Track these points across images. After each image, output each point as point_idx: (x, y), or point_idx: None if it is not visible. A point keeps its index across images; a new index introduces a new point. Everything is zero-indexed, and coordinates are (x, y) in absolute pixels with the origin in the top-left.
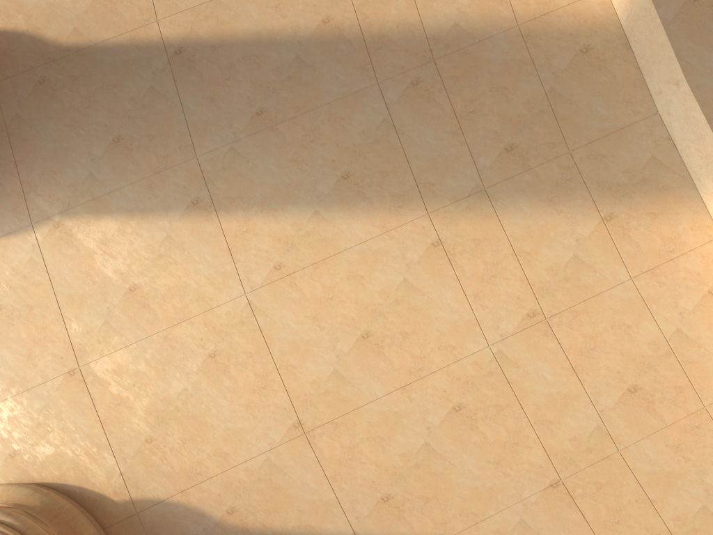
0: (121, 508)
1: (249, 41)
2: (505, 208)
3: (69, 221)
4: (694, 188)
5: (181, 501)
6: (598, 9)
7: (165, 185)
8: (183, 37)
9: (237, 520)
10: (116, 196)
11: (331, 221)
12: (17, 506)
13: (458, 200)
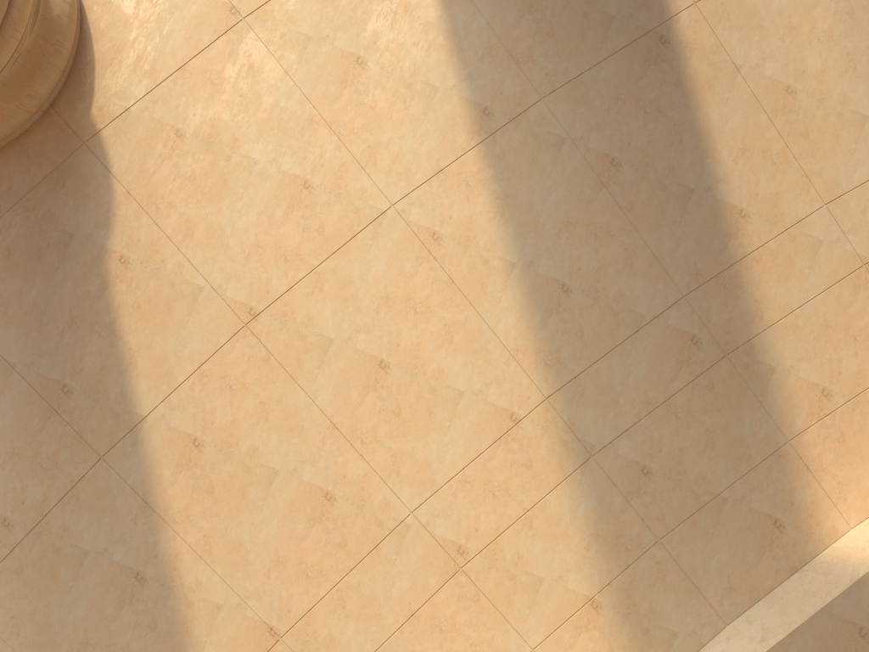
0: (84, 121)
1: (696, 126)
2: (575, 485)
3: None
4: None
5: (115, 195)
6: (827, 526)
7: (497, 68)
8: (682, 42)
9: (114, 272)
10: (468, 9)
11: (506, 286)
12: None
13: (571, 429)
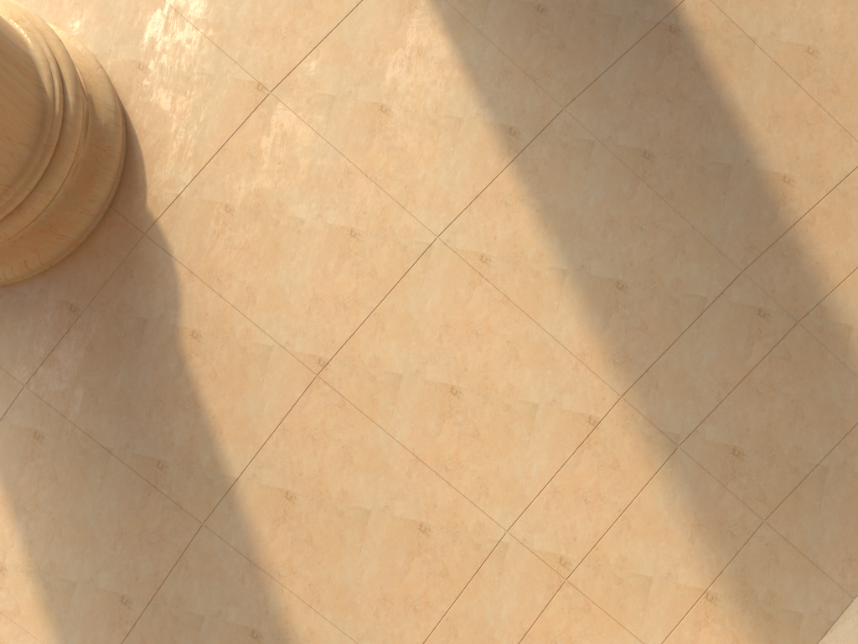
0: (141, 214)
1: (722, 104)
2: (667, 479)
3: (425, 0)
4: None
5: (179, 276)
6: None
7: (515, 89)
8: (692, 27)
9: (189, 347)
10: (478, 40)
11: (561, 293)
12: (88, 100)
13: (652, 423)
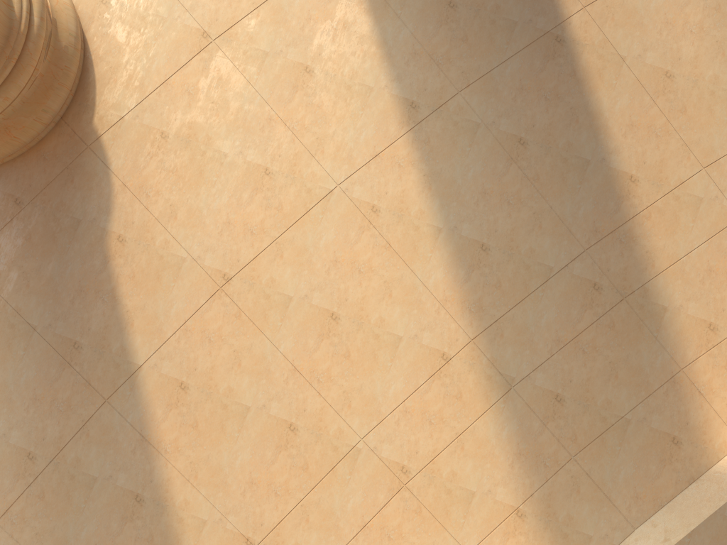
0: (88, 129)
1: (590, 108)
2: (499, 412)
3: None
4: None
5: (114, 187)
6: (719, 441)
7: (421, 69)
8: (575, 39)
9: (114, 249)
10: (395, 23)
11: (435, 247)
12: (53, 23)
13: (493, 365)
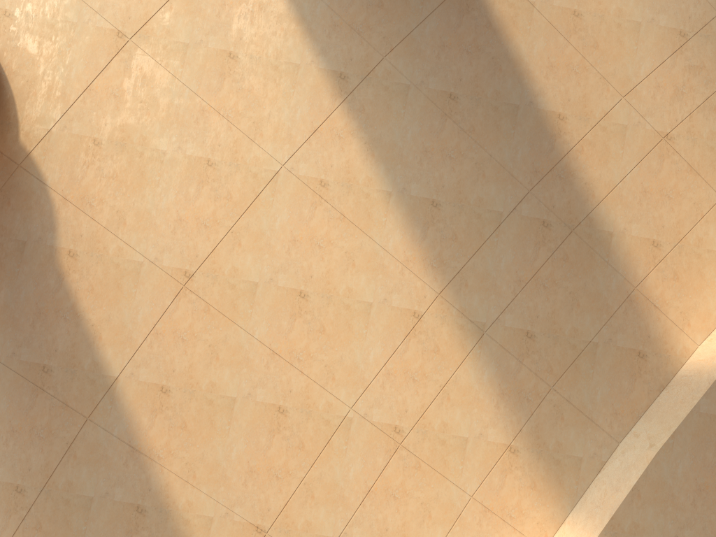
0: (15, 147)
1: (510, 56)
2: (477, 358)
3: None
4: (572, 506)
5: (54, 202)
6: (679, 348)
7: (343, 40)
8: None
9: (66, 265)
10: None
11: (388, 211)
12: None
13: (464, 314)
